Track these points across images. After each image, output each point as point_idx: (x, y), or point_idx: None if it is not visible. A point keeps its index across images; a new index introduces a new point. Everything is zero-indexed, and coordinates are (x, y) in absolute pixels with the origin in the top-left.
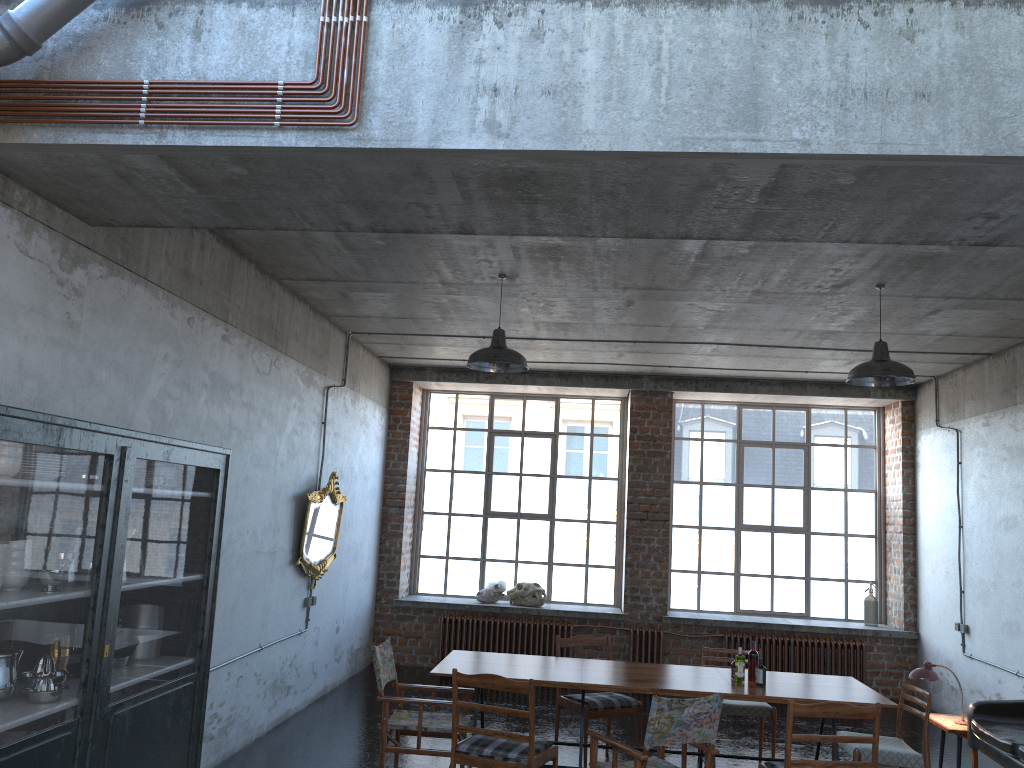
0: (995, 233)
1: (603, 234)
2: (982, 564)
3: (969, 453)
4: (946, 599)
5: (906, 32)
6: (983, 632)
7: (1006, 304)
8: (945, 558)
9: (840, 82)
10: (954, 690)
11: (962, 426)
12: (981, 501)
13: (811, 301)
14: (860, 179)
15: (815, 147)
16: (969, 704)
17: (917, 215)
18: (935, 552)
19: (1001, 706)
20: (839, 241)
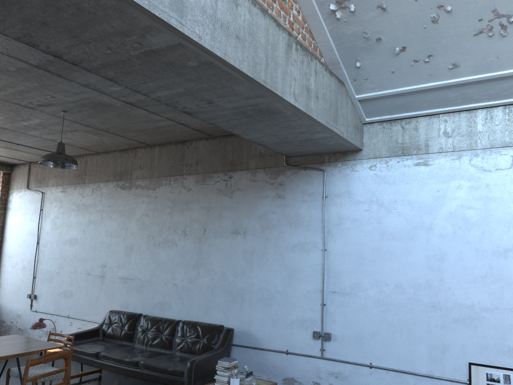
0: (199, 110)
1: (2, 30)
2: (51, 262)
3: (49, 205)
4: (21, 282)
5: (235, 2)
6: (47, 297)
7: (109, 135)
8: (24, 260)
9: (214, 12)
10: (21, 330)
11: (46, 190)
12: (54, 230)
13: (14, 109)
14: (197, 66)
15: (203, 42)
16: (31, 336)
17: (187, 91)
18: (16, 256)
19: (81, 334)
20: (135, 90)
